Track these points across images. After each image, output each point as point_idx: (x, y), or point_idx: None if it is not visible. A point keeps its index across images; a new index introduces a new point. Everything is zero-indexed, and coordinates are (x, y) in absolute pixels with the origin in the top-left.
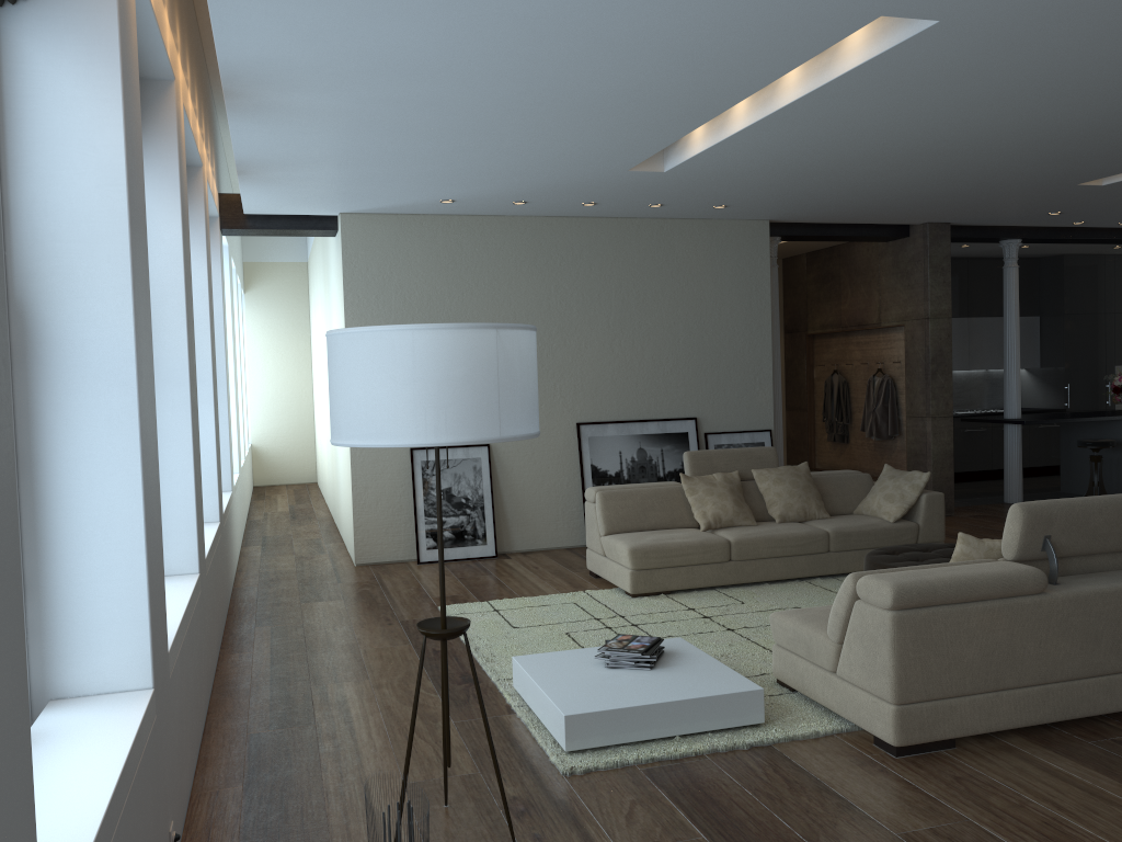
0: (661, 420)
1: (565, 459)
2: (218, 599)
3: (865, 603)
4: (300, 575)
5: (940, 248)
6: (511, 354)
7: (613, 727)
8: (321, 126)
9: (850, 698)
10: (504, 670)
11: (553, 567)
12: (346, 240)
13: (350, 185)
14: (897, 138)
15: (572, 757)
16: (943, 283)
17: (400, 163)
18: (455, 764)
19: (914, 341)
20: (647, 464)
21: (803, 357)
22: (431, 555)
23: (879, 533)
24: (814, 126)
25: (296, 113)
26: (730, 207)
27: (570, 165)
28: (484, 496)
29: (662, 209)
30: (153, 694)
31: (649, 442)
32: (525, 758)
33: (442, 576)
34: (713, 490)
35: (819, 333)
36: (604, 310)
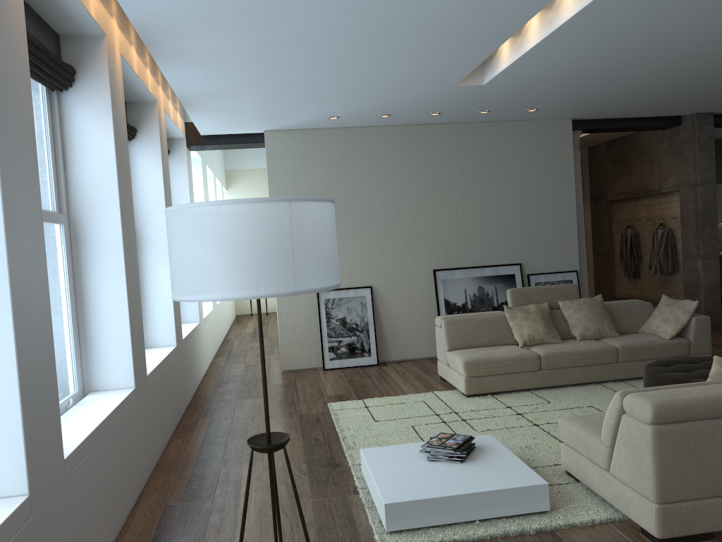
0: (494, 266)
1: (426, 295)
2: (170, 400)
3: (630, 417)
4: (244, 378)
5: (705, 131)
6: (303, 222)
7: (424, 513)
8: (223, 65)
9: (621, 494)
10: (359, 456)
11: (416, 372)
12: (269, 149)
13: (262, 110)
14: (662, 44)
15: (391, 536)
16: (709, 157)
17: (290, 91)
18: (302, 539)
19: (687, 202)
20: (484, 297)
21: (604, 217)
22: (332, 364)
23: (658, 347)
24: (592, 38)
25: (201, 56)
26: (540, 110)
27: (412, 83)
28: (369, 322)
29: (489, 115)
30: (27, 500)
31: (486, 282)
32: (356, 535)
33: (265, 401)
34: (528, 317)
35: (615, 199)
36: (450, 189)
